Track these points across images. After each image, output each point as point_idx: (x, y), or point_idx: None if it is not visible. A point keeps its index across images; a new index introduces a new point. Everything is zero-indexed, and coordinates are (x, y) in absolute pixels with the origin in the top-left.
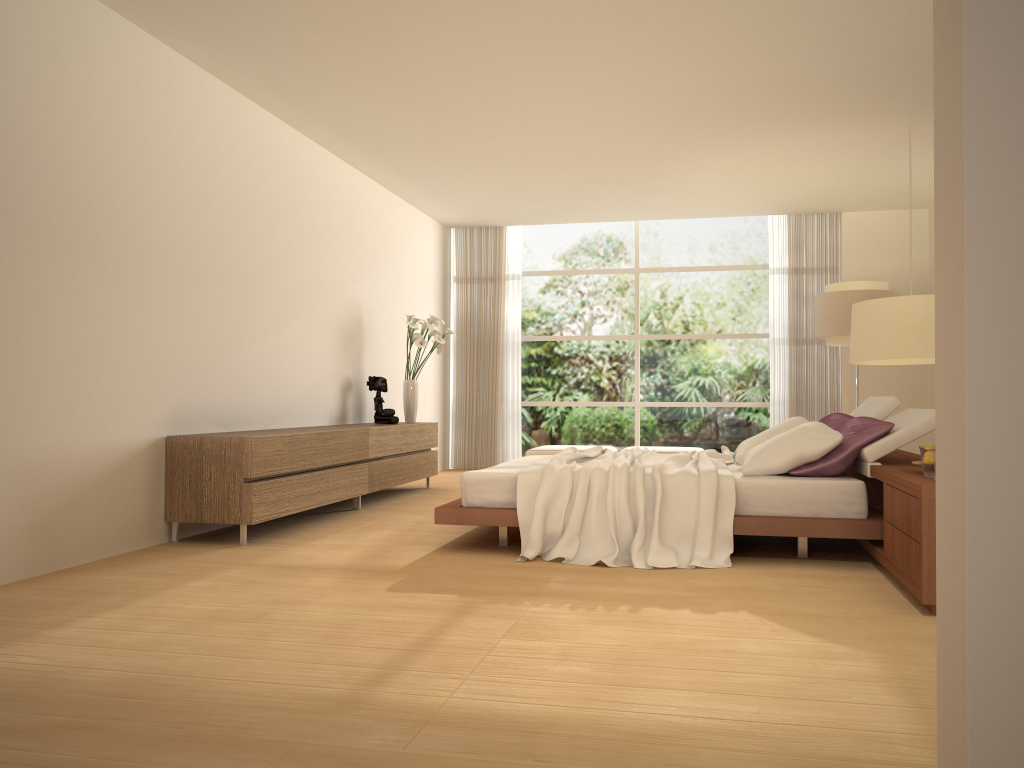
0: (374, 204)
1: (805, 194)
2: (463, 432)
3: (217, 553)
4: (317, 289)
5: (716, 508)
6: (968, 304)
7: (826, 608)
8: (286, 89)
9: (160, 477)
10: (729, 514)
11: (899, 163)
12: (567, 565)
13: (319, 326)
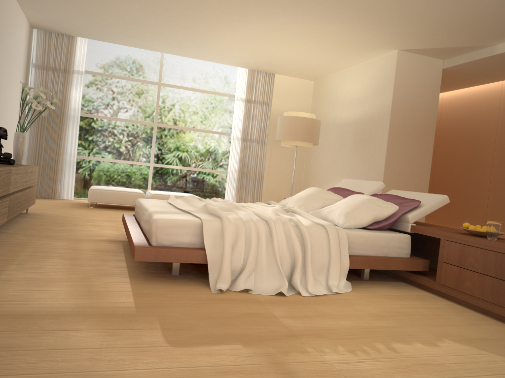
0: None
1: (270, 59)
2: None
3: None
4: None
5: (340, 251)
6: None
7: (474, 330)
8: None
9: None
10: (346, 255)
11: (332, 53)
12: (256, 295)
13: None
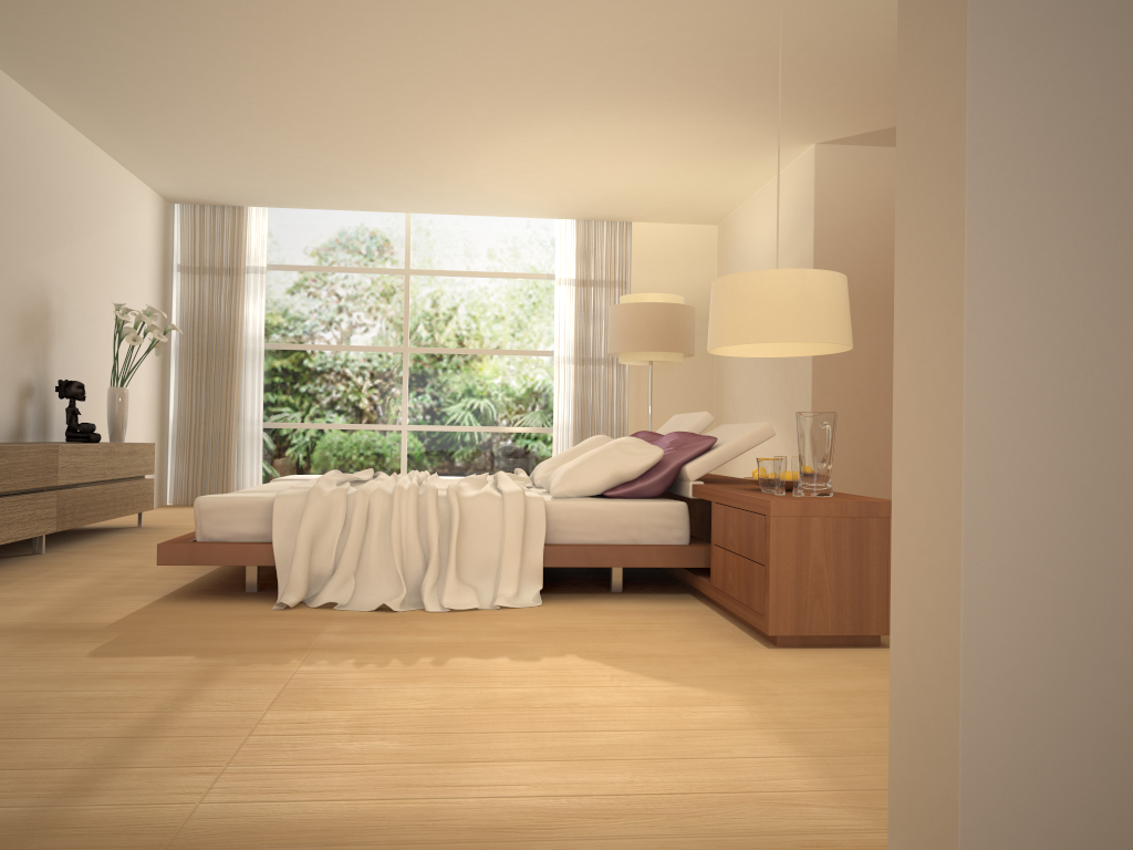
0: (70, 156)
1: (598, 196)
2: (187, 459)
3: None
4: None
5: (524, 536)
6: (970, 220)
7: (663, 646)
8: None
9: None
10: (539, 543)
11: (699, 168)
12: (341, 612)
13: None
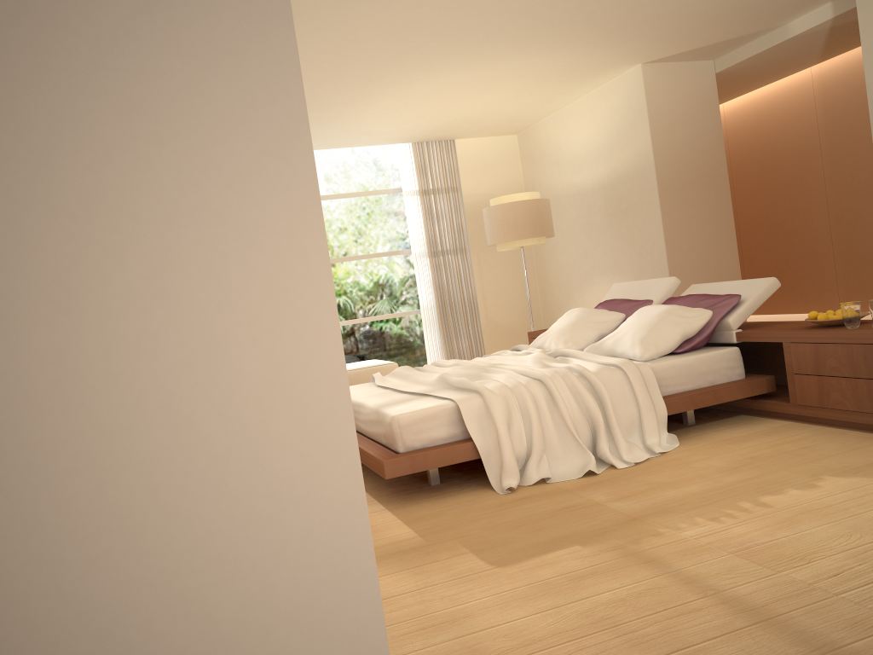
0: None
1: (446, 122)
2: None
3: None
4: None
5: (650, 395)
6: None
7: (859, 456)
8: None
9: None
10: (658, 398)
11: (541, 91)
12: (558, 484)
13: None
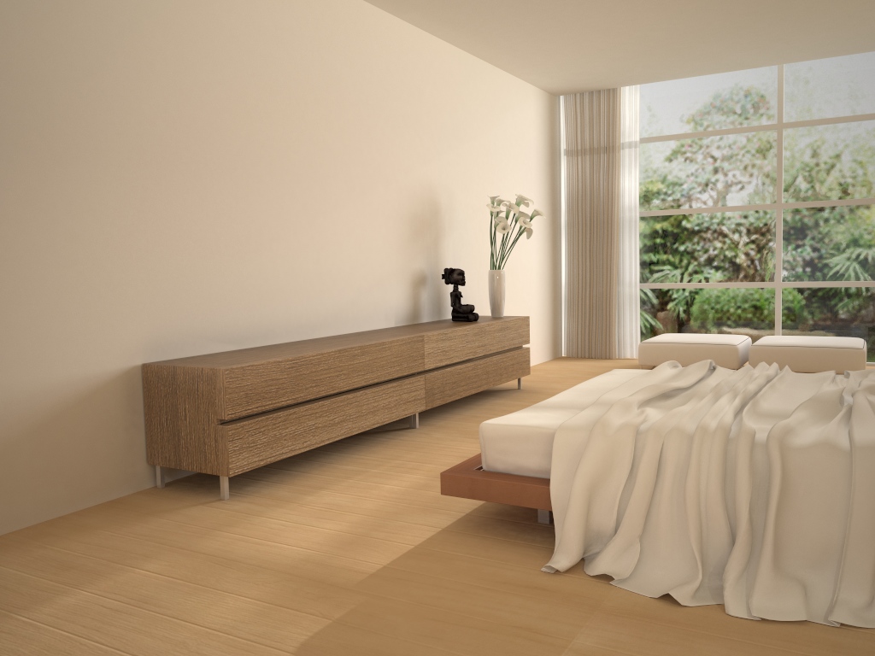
0: (452, 72)
1: None
2: (575, 318)
3: (177, 517)
4: (372, 173)
5: None
6: None
7: None
8: None
9: (136, 413)
10: None
11: None
12: (616, 592)
13: (376, 216)
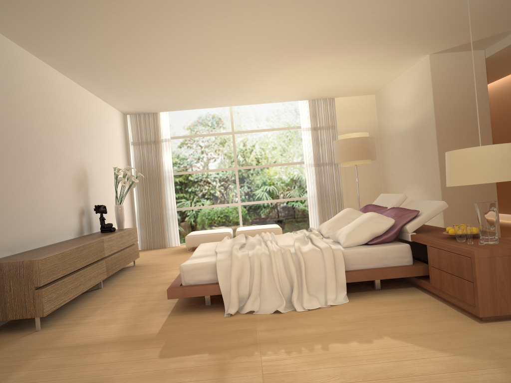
0: (86, 103)
1: (320, 89)
2: (145, 229)
3: (23, 341)
4: (60, 156)
5: (335, 269)
6: None
7: (427, 326)
8: (34, 31)
9: None
10: (342, 271)
11: (370, 71)
12: (257, 315)
13: (63, 178)
